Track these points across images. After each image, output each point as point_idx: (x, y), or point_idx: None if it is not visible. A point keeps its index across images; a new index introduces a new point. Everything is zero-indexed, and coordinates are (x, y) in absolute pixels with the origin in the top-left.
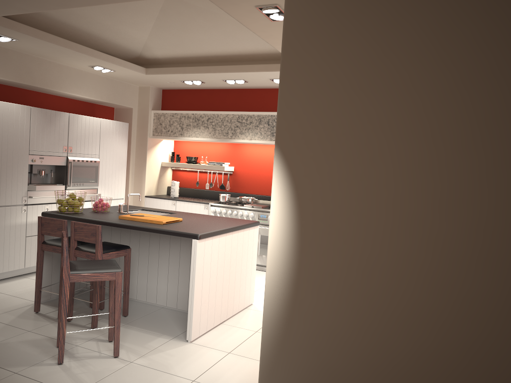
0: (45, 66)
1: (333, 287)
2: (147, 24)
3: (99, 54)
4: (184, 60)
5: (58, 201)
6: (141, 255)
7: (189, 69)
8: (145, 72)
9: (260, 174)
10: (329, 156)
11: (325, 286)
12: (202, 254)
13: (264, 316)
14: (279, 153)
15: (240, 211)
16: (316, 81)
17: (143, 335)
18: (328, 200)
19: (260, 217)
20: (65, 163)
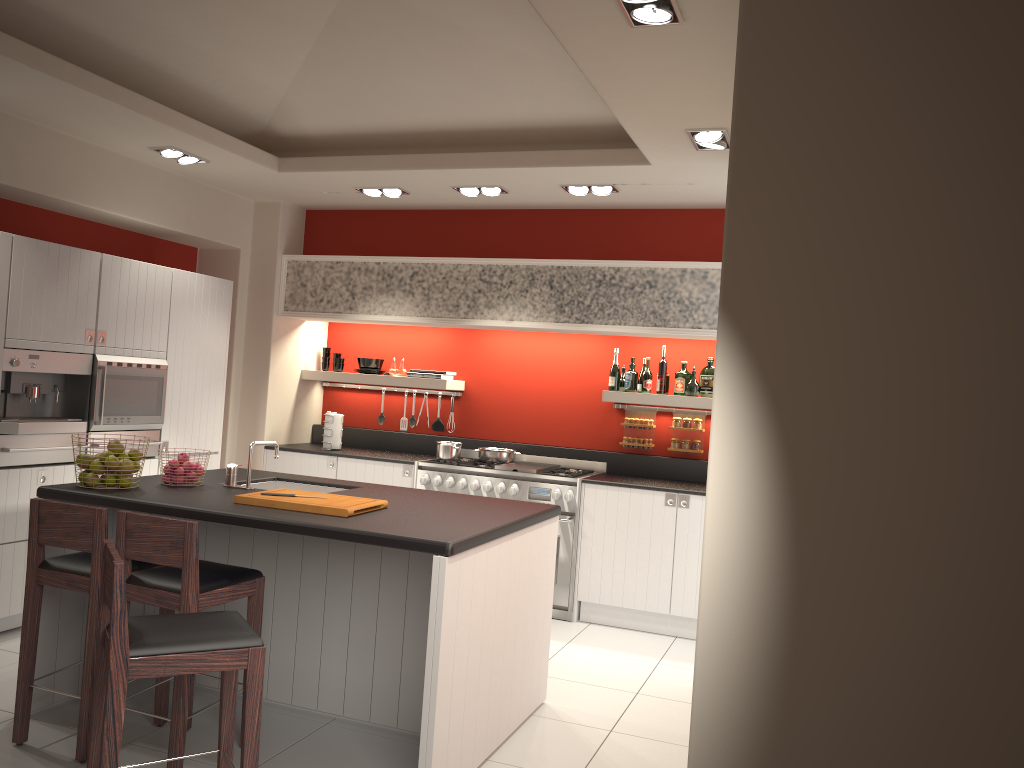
0: (47, 143)
1: (896, 700)
2: (295, 53)
3: (179, 118)
4: (367, 140)
5: (80, 459)
6: (282, 589)
7: (381, 159)
8: (278, 165)
9: (525, 398)
10: (879, 340)
11: (874, 696)
12: (456, 591)
13: None
14: (731, 334)
15: (488, 479)
16: (838, 143)
17: None
18: (879, 459)
19: (533, 493)
20: (88, 370)
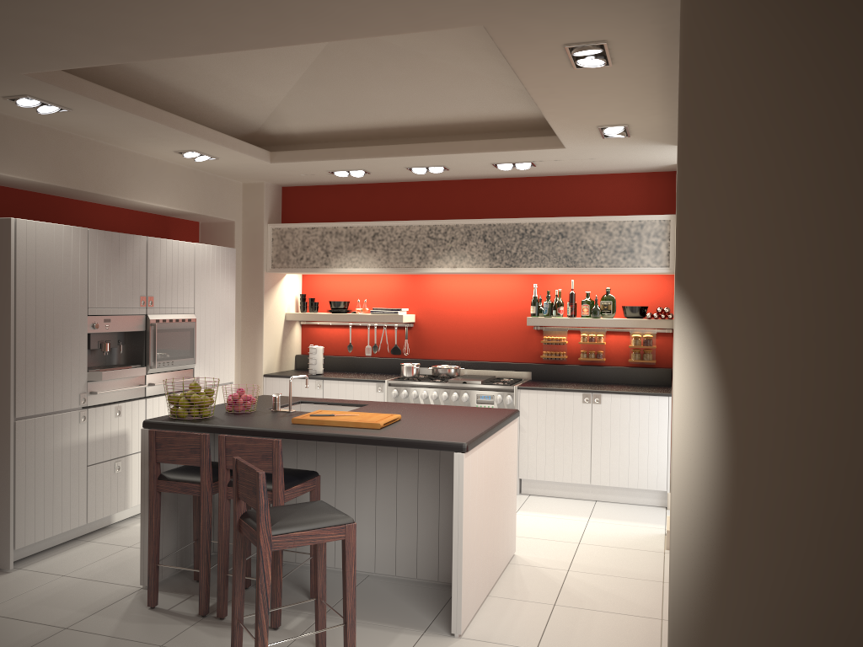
0: (99, 154)
1: (803, 526)
2: (291, 76)
3: (203, 130)
4: (339, 135)
5: (173, 398)
6: (322, 484)
7: (353, 150)
8: (270, 158)
9: (463, 325)
10: (782, 299)
11: (788, 525)
12: (469, 477)
13: (671, 585)
14: (684, 299)
15: (444, 391)
16: (749, 172)
17: (371, 632)
18: (785, 375)
19: (480, 399)
20: (143, 327)
